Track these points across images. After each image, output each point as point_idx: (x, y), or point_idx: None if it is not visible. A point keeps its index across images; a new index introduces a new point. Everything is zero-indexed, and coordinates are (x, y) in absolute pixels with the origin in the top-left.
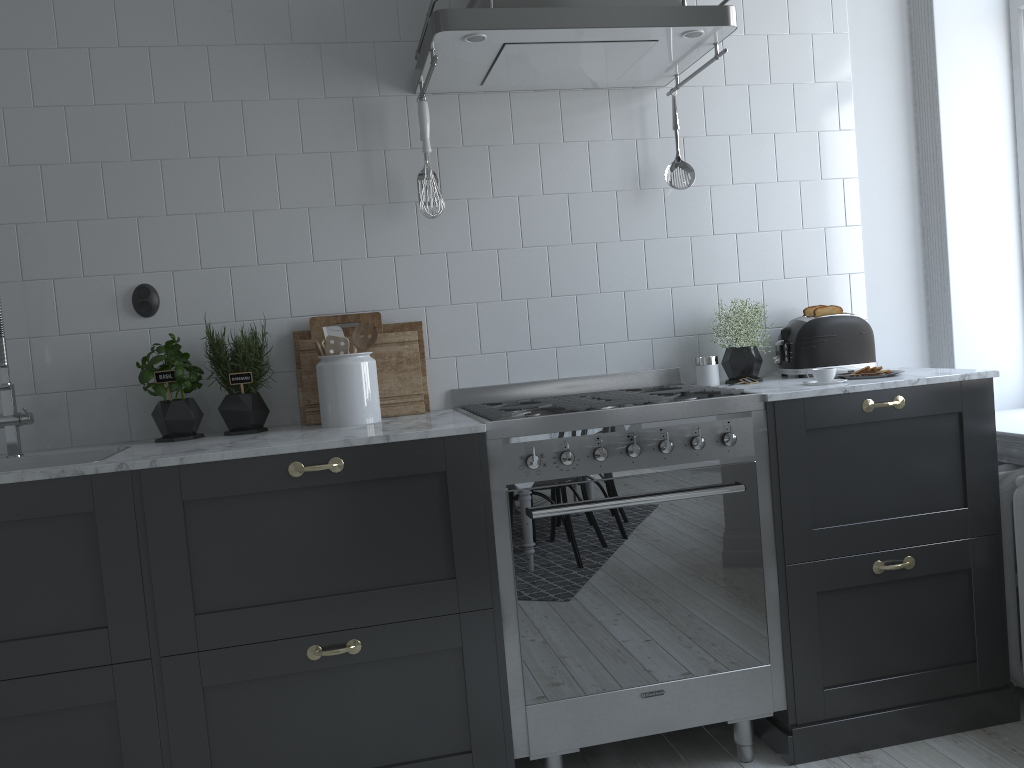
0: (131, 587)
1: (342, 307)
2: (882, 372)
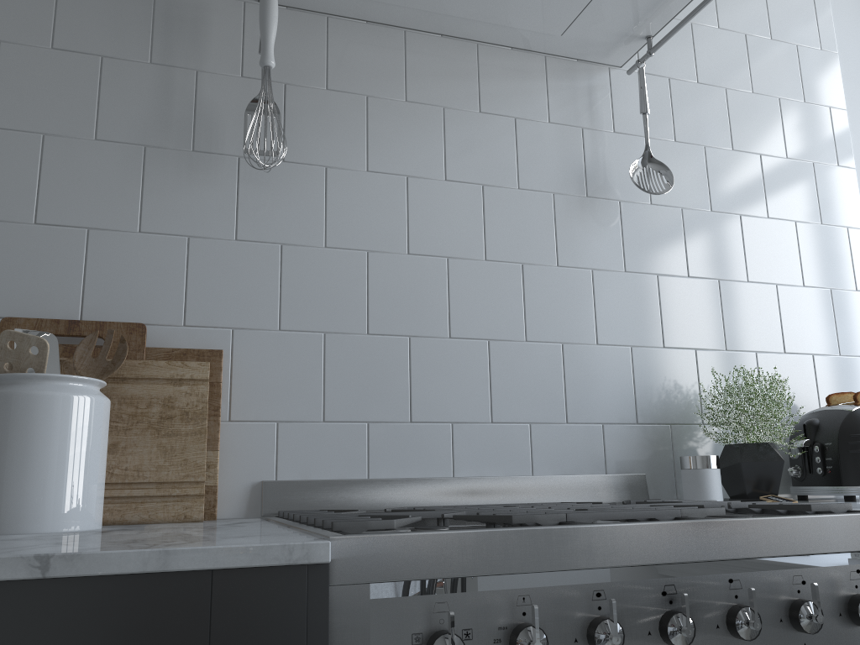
0: None
1: (76, 310)
2: None
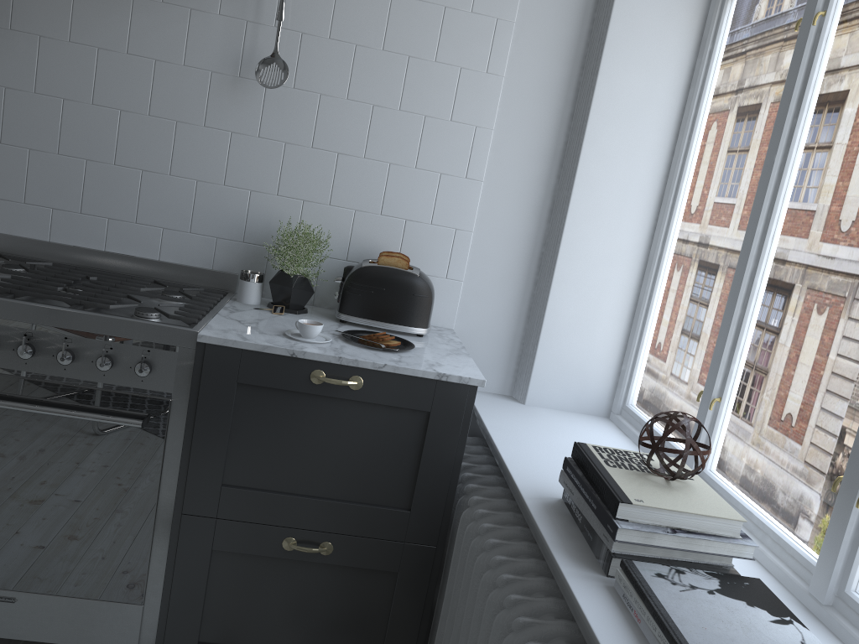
0: None
1: None
2: (381, 344)
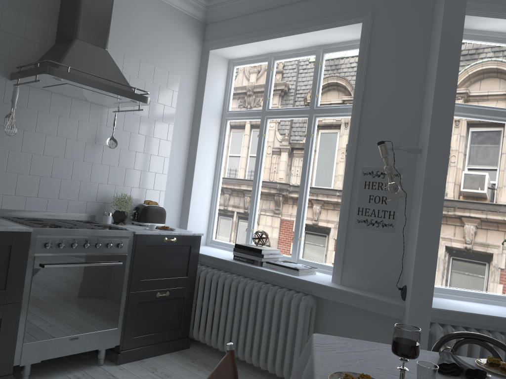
0: None
1: None
2: (169, 228)
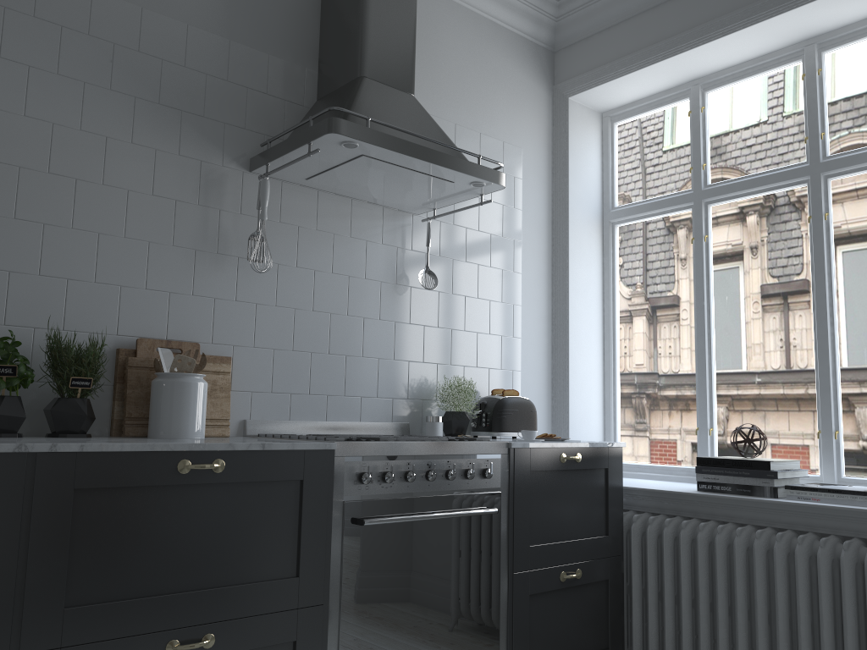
0: (3, 576)
1: (164, 334)
2: (558, 437)
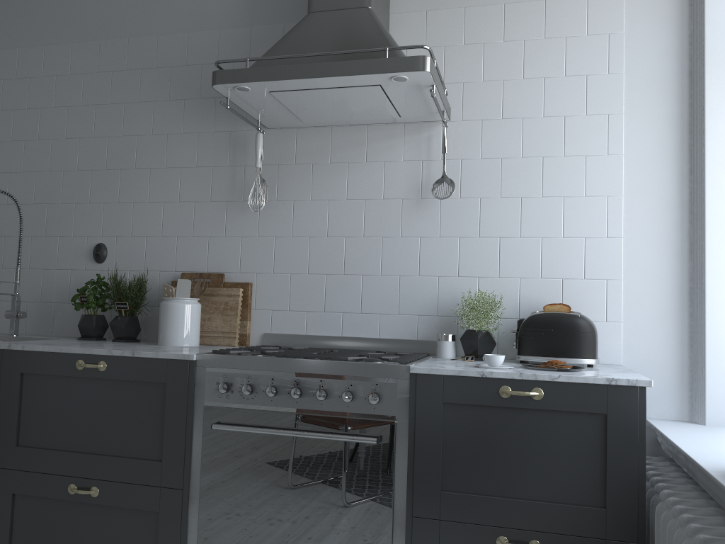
0: None
1: (205, 268)
2: (555, 366)
